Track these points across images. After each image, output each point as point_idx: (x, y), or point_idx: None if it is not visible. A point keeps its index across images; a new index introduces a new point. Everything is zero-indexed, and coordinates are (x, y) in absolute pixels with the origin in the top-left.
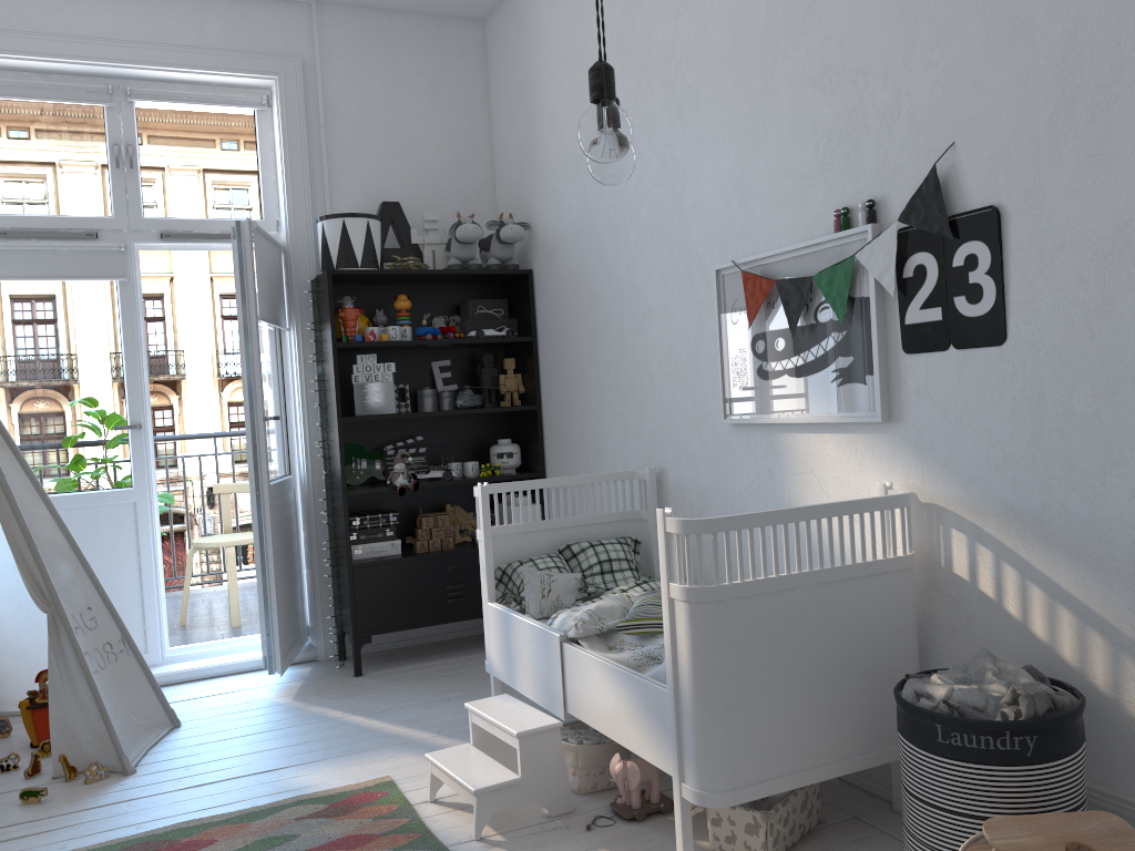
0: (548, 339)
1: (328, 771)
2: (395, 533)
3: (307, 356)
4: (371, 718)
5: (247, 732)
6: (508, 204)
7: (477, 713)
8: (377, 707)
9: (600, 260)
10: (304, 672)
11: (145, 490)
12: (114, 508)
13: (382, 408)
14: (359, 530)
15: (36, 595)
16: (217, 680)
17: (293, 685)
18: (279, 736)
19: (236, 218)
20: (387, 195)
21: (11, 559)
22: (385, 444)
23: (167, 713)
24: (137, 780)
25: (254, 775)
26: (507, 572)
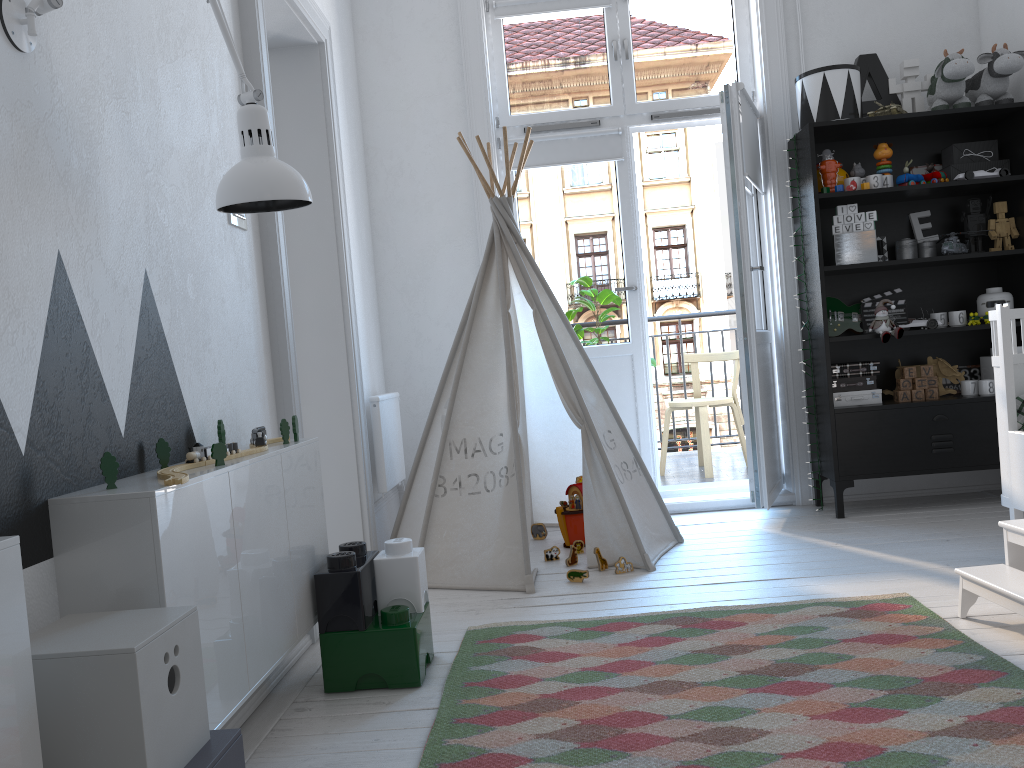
0: None
1: (838, 585)
2: (875, 382)
3: (783, 215)
4: (867, 549)
5: (746, 551)
6: (996, 39)
7: (1017, 530)
8: (869, 541)
9: None
10: (784, 512)
11: (640, 344)
12: (615, 359)
13: (863, 257)
14: (839, 378)
15: (571, 414)
16: (704, 514)
17: (776, 521)
18: (778, 555)
19: (715, 94)
20: (861, 51)
21: (545, 391)
22: (860, 298)
23: (672, 529)
24: (658, 575)
25: (764, 581)
26: None
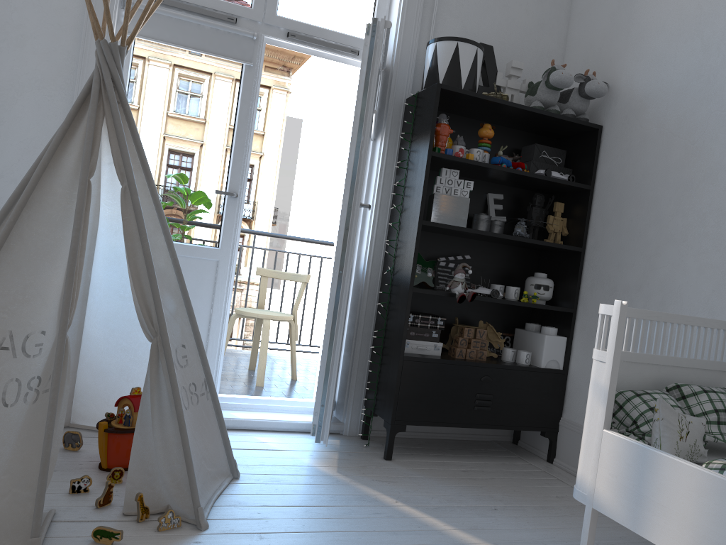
0: (610, 189)
1: None
2: (439, 336)
3: (388, 164)
4: (428, 515)
5: (308, 503)
6: (579, 69)
7: None
8: (426, 502)
9: (716, 114)
10: (334, 443)
11: (228, 252)
12: (200, 262)
13: (455, 220)
14: (410, 326)
15: (143, 321)
16: (258, 435)
17: (330, 455)
18: (343, 515)
19: (350, 35)
20: (478, 41)
21: (117, 283)
22: (435, 256)
23: (230, 463)
24: (212, 540)
25: None
26: (616, 400)
